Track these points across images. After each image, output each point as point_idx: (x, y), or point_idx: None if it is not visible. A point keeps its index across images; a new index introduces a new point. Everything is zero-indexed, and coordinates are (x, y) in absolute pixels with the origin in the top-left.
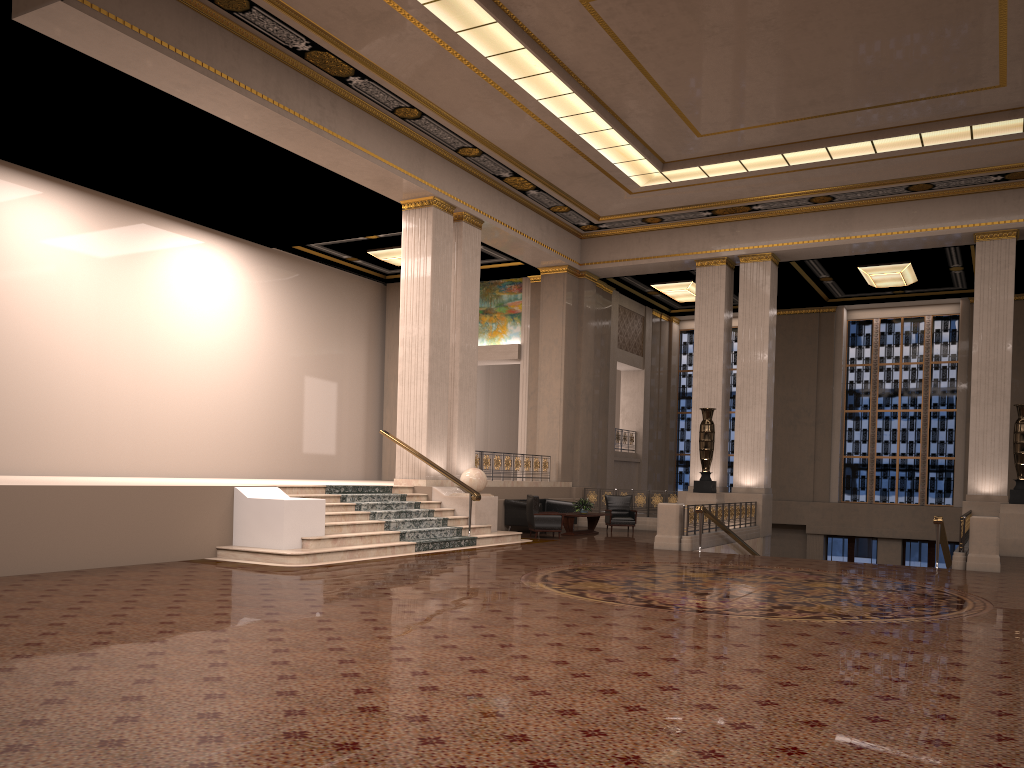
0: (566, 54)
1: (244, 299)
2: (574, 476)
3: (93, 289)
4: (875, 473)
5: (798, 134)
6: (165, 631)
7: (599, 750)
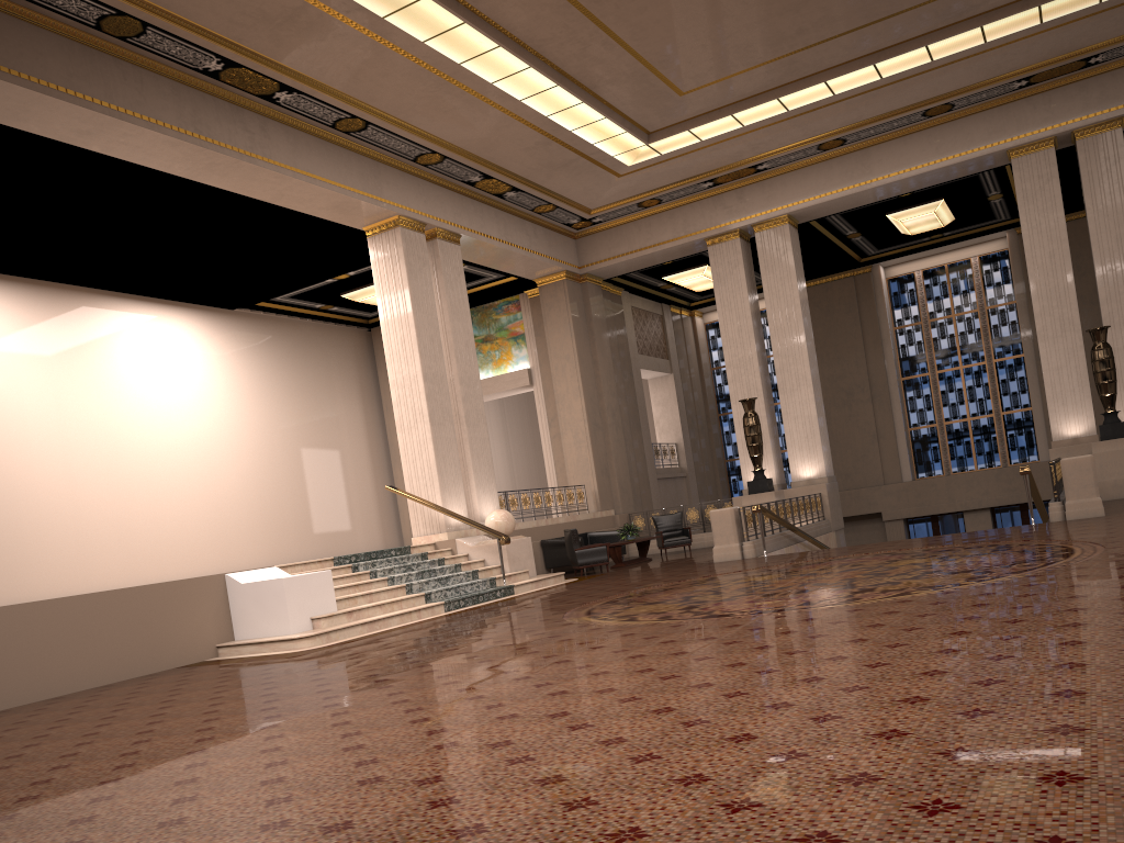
0: (513, 23)
1: (213, 371)
2: (615, 503)
3: (38, 387)
4: (947, 441)
5: (791, 72)
6: (141, 741)
7: (652, 776)
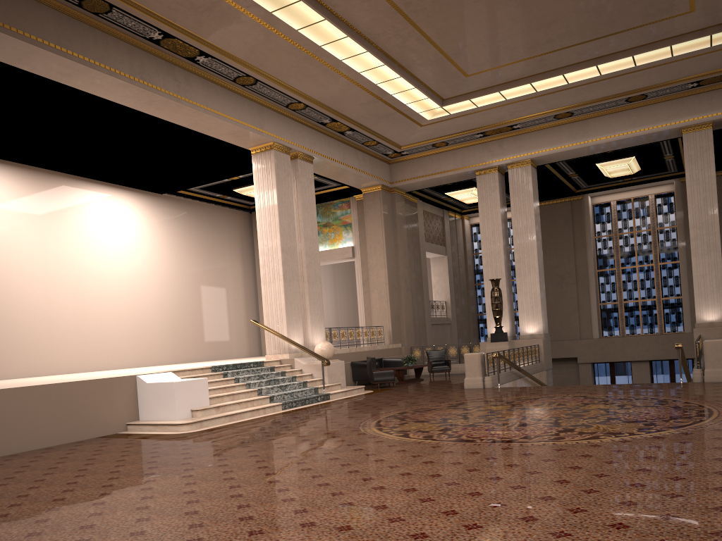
0: (358, 21)
1: (145, 233)
2: (402, 339)
3: (28, 237)
4: (624, 314)
5: (541, 66)
6: (53, 509)
7: None
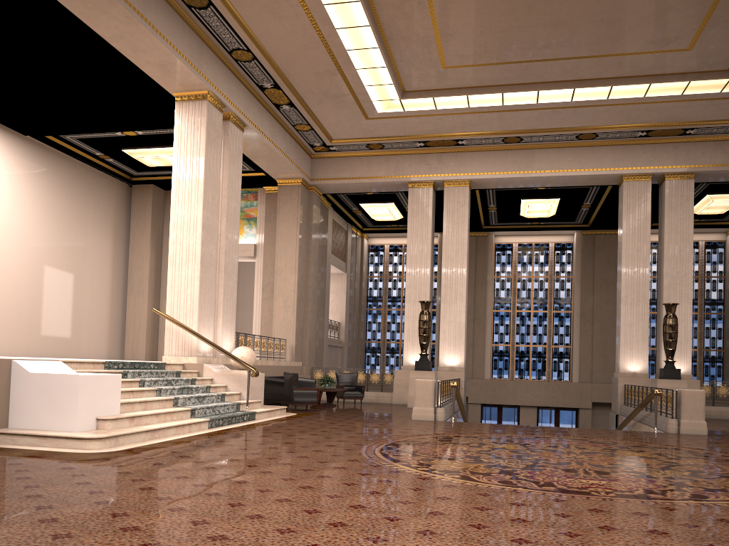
0: None
1: None
2: (303, 357)
3: None
4: (515, 357)
5: (521, 76)
6: None
7: None
